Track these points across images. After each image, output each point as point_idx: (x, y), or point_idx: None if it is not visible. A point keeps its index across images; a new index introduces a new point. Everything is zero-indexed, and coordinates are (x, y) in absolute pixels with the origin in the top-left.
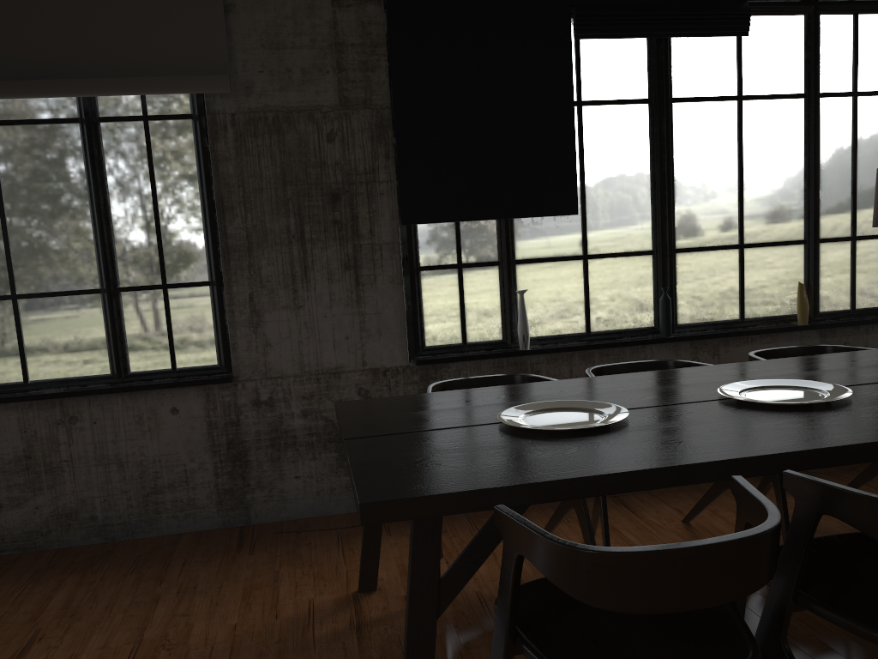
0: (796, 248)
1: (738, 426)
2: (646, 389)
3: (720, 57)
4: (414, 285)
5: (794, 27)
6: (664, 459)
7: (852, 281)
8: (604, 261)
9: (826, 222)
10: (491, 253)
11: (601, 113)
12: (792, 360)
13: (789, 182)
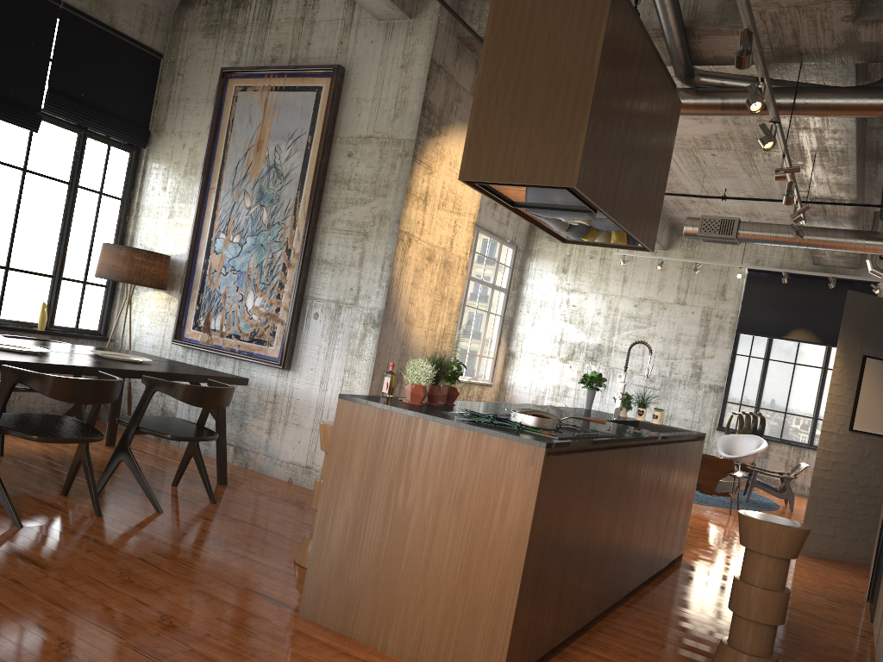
0: (46, 279)
1: None
2: None
3: (16, 139)
4: None
5: (70, 138)
6: None
7: (80, 310)
8: None
9: (69, 268)
10: None
11: None
12: (25, 340)
13: (49, 235)
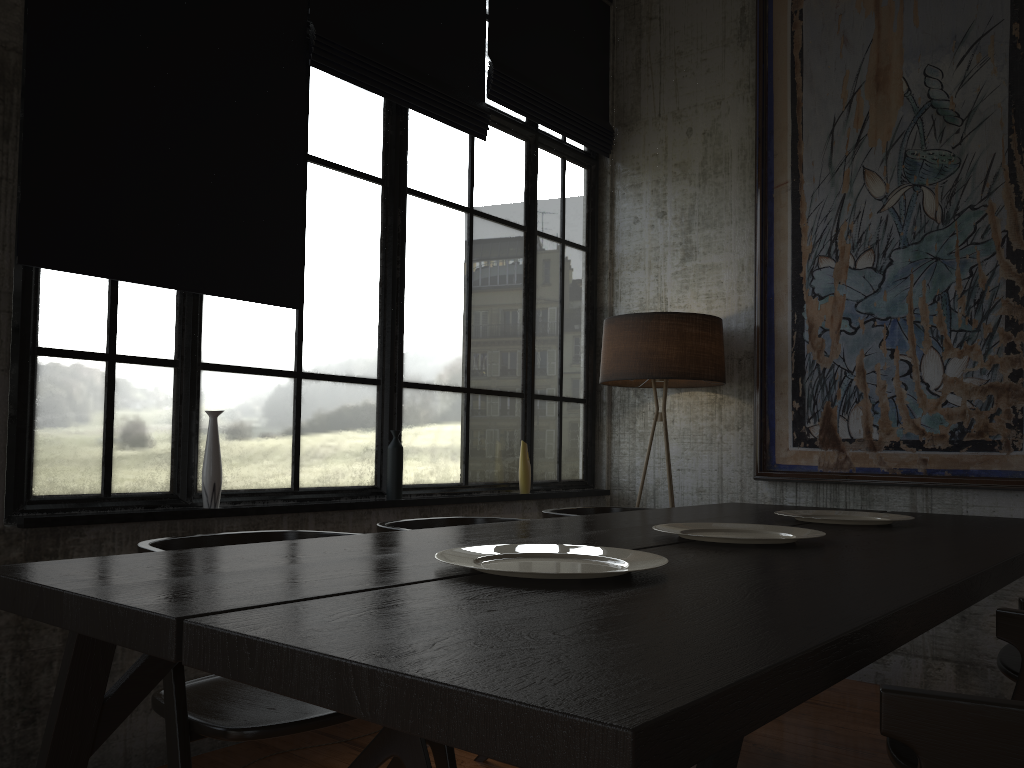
0: (515, 401)
1: (805, 561)
2: (553, 537)
3: (455, 157)
4: (27, 378)
5: (518, 150)
6: (870, 596)
7: (559, 448)
8: (321, 384)
9: (540, 376)
10: (166, 346)
11: (329, 179)
12: (626, 514)
13: (510, 322)
